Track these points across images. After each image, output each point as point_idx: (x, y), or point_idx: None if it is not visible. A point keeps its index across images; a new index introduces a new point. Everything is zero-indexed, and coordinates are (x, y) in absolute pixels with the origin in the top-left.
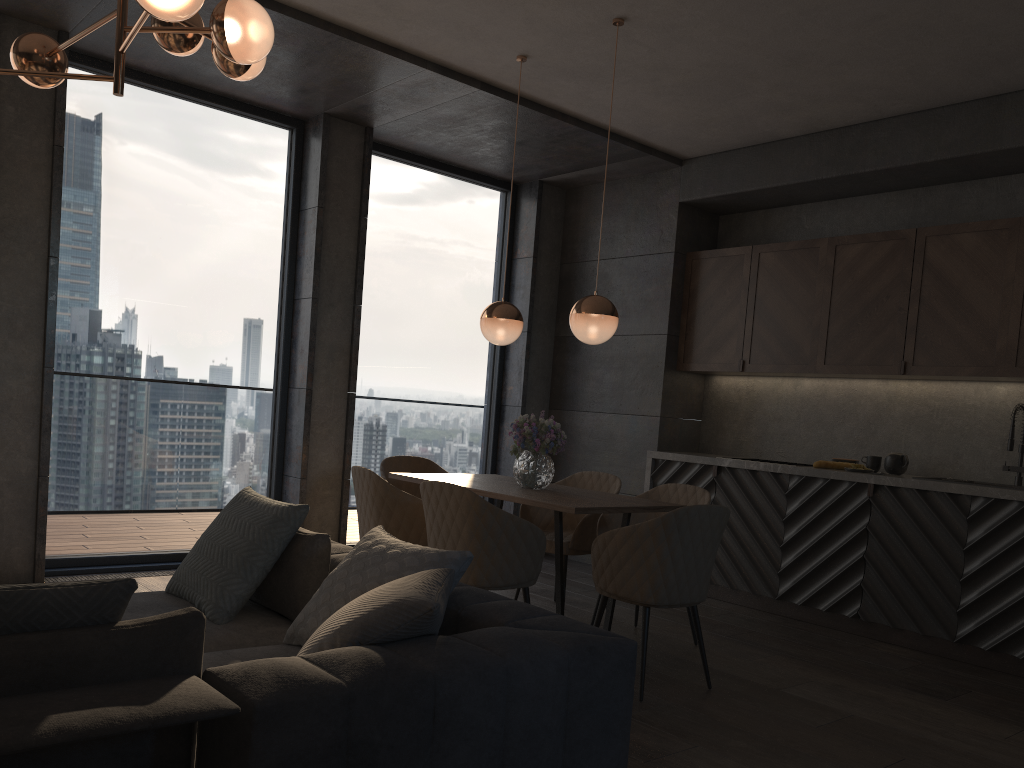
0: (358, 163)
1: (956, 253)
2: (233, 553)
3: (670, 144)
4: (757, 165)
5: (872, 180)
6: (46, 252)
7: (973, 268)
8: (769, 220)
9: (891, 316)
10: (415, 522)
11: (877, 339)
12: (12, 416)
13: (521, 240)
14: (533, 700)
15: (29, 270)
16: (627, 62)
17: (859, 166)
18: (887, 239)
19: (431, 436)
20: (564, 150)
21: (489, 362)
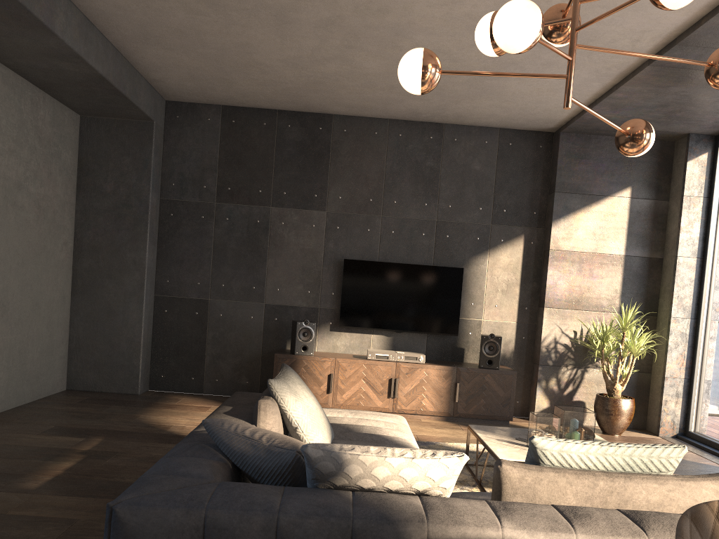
0: None
1: None
2: None
3: None
4: None
5: None
6: None
7: None
8: None
9: None
10: None
11: None
12: None
13: None
14: None
15: None
16: None
17: None
18: None
19: None
20: None
21: None
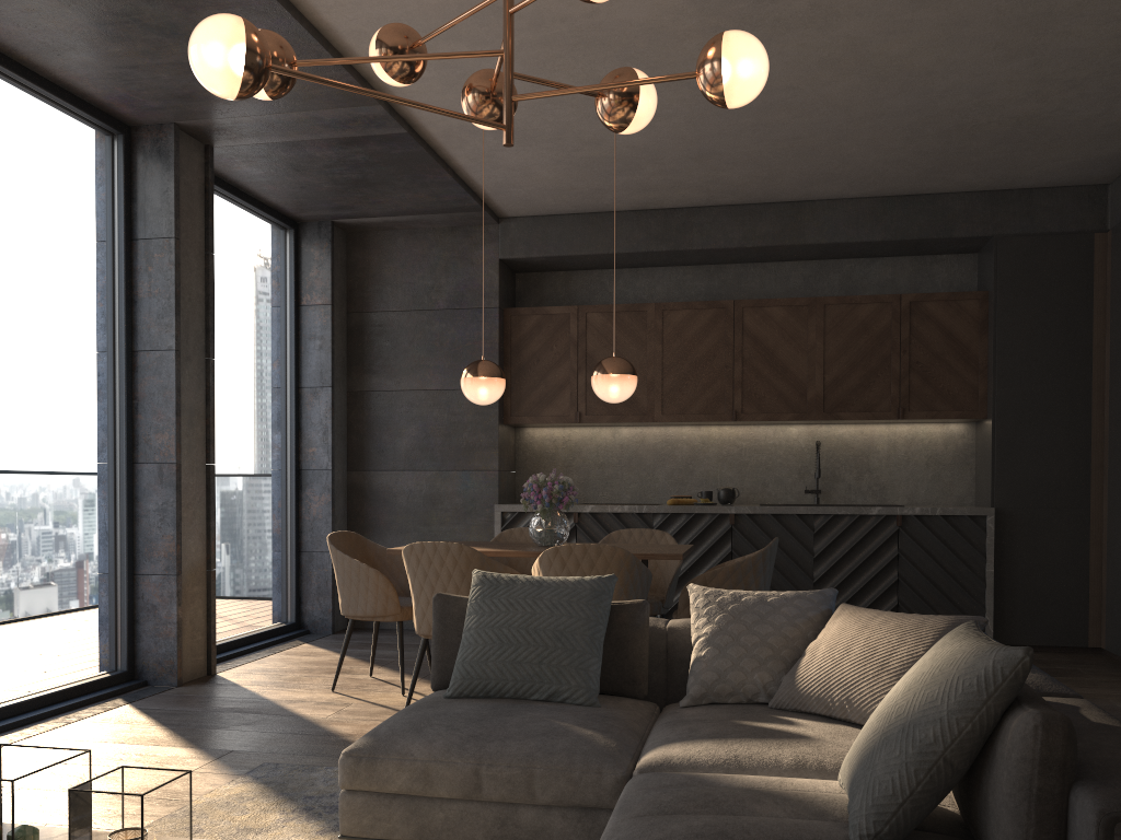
0: (201, 187)
1: (768, 322)
2: (573, 634)
3: (507, 203)
4: (585, 232)
5: (687, 256)
6: None
7: (783, 335)
8: (571, 281)
9: (719, 372)
10: None
11: (708, 392)
12: None
13: (311, 285)
14: None
15: None
16: (572, 133)
17: (687, 244)
18: (709, 307)
19: (248, 511)
20: (405, 197)
21: (285, 421)
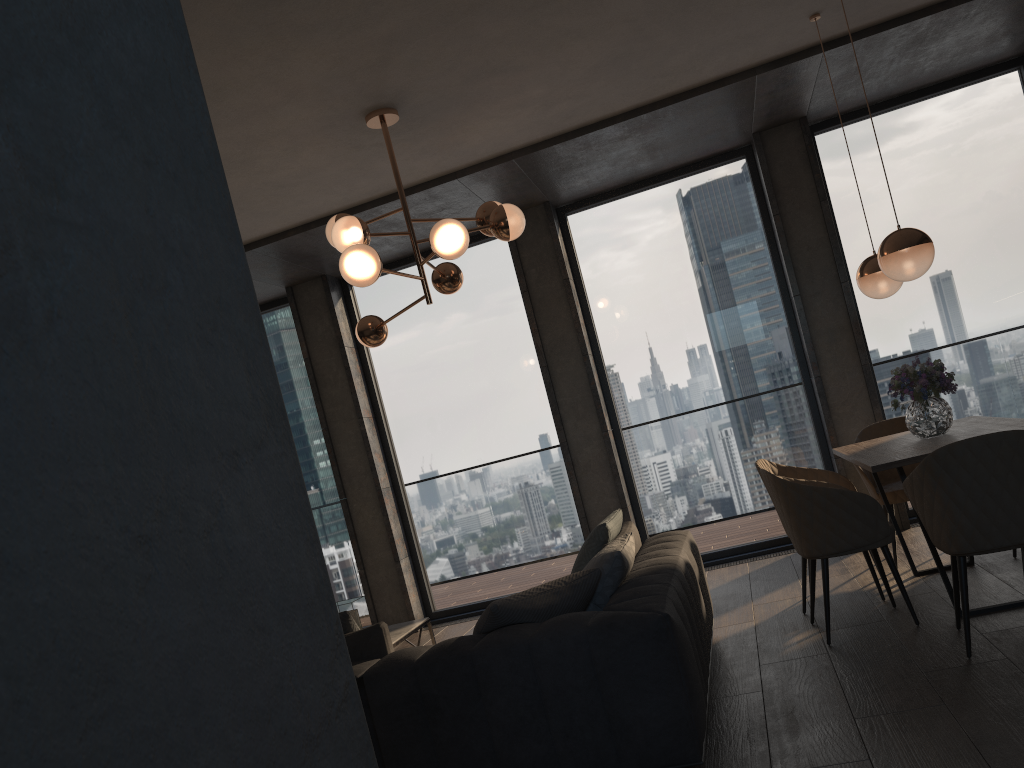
0: (802, 155)
1: None
2: (574, 565)
3: None
4: None
5: None
6: (580, 353)
7: None
8: None
9: None
10: None
11: None
12: (593, 471)
13: None
14: (553, 666)
15: (574, 370)
16: None
17: None
18: None
19: (999, 371)
20: (1006, 14)
21: None
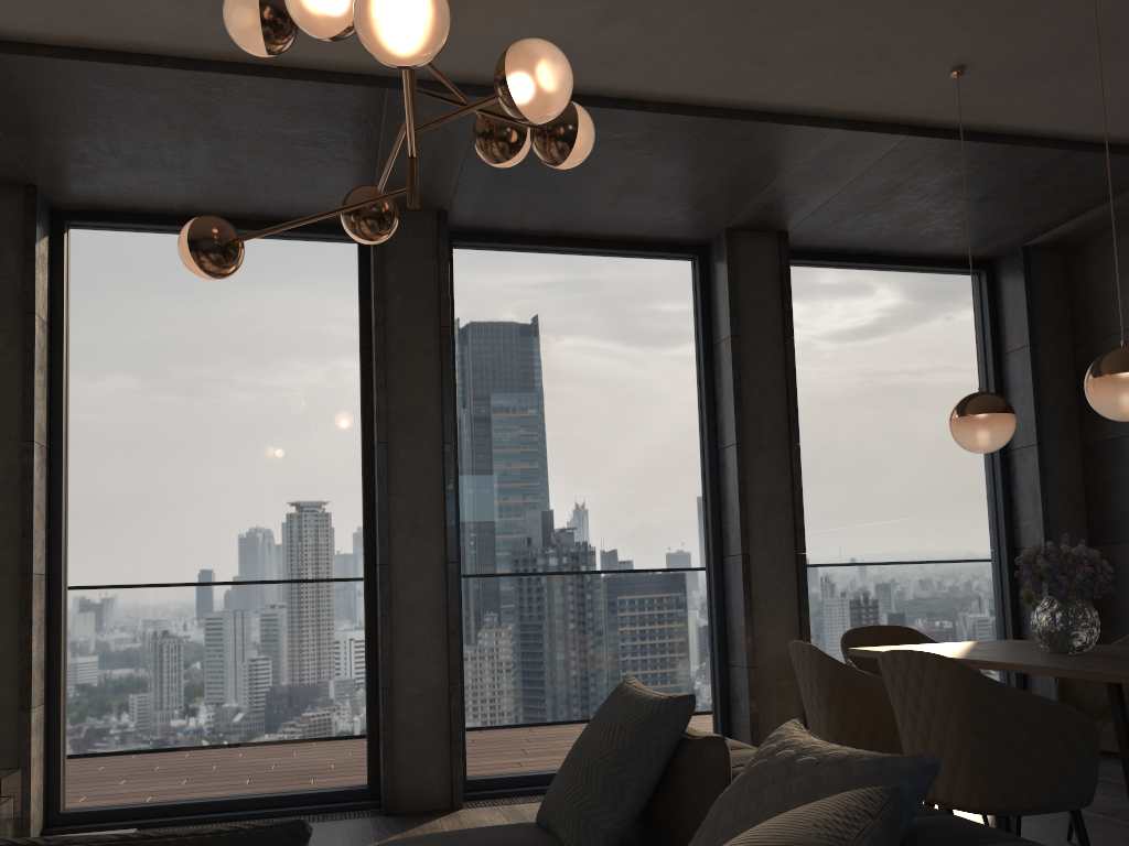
0: (774, 276)
1: None
2: (599, 769)
3: None
4: None
5: None
6: (441, 439)
7: None
8: None
9: None
10: (883, 714)
11: None
12: (419, 620)
13: (1009, 328)
14: None
15: (425, 460)
16: (1119, 23)
17: None
18: None
19: (918, 600)
20: (1049, 191)
21: (988, 493)
